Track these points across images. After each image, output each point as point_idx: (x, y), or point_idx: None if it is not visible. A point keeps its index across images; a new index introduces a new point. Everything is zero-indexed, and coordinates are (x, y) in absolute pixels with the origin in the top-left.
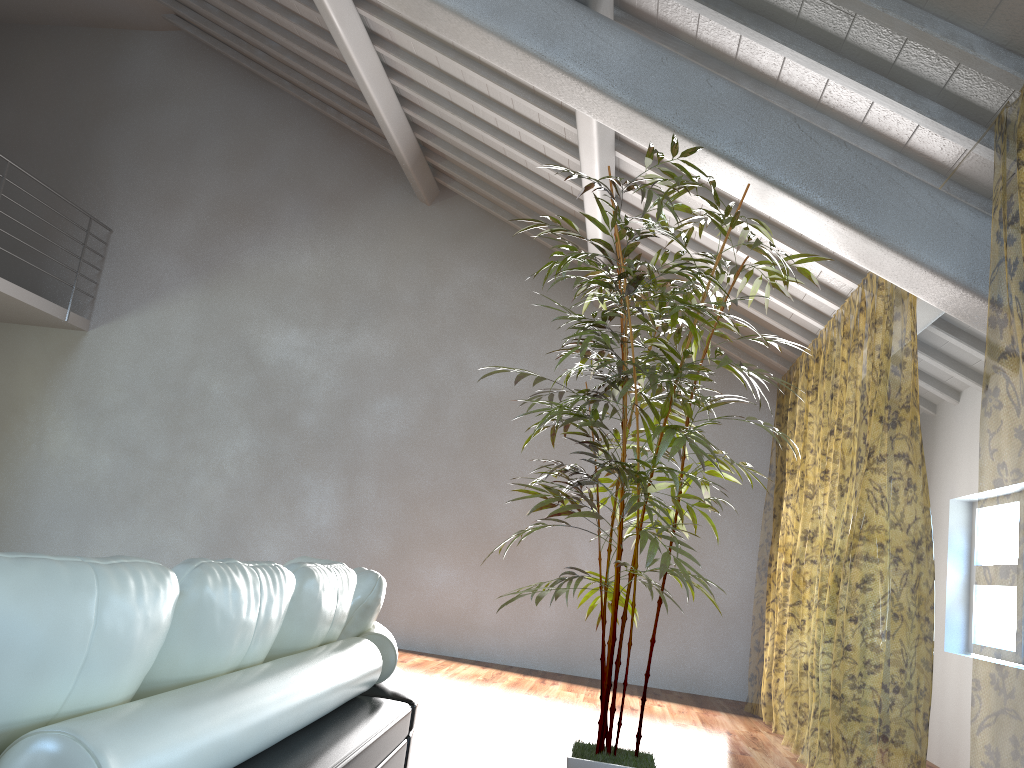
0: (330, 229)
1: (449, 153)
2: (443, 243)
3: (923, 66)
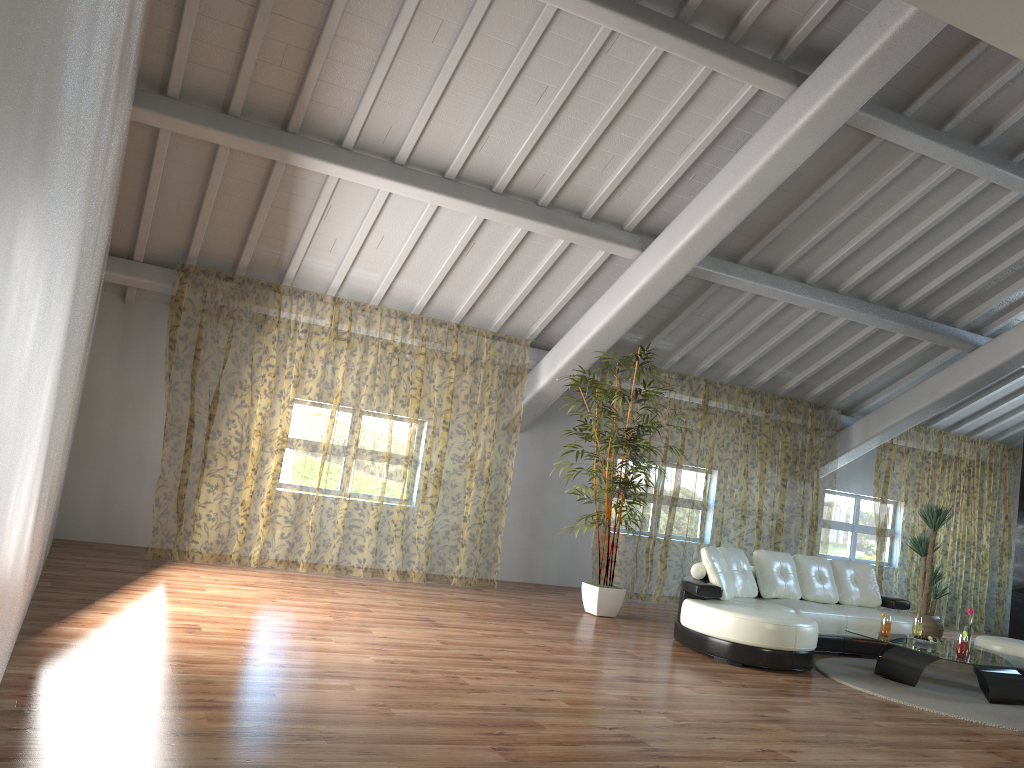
0: None
1: None
2: None
3: None
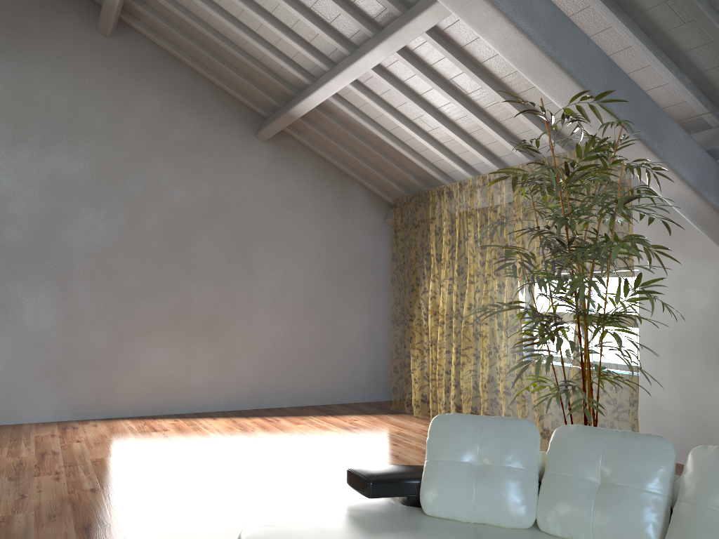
0: (7, 49)
1: (166, 2)
2: (125, 75)
3: (701, 59)
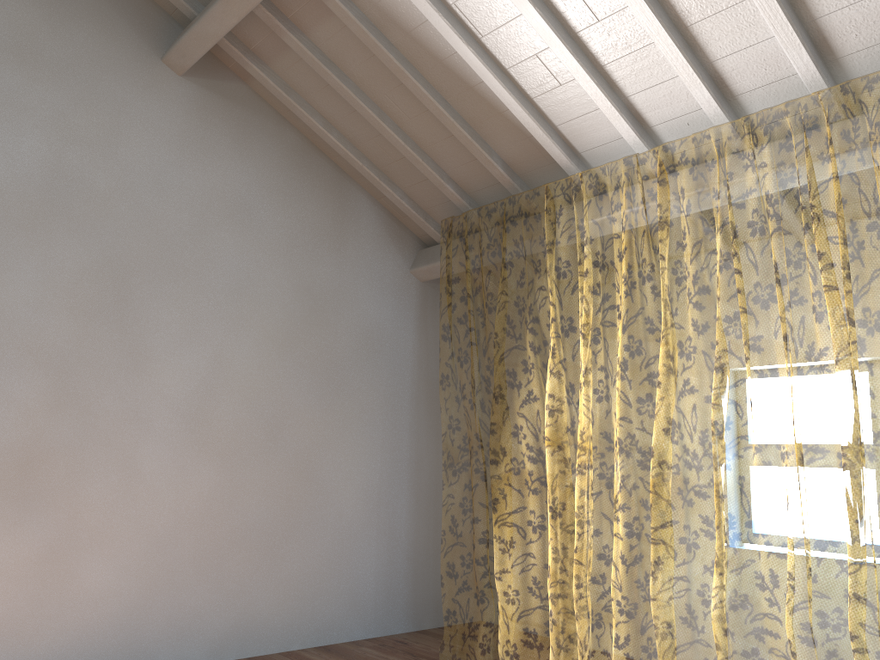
0: None
1: None
2: None
3: None
